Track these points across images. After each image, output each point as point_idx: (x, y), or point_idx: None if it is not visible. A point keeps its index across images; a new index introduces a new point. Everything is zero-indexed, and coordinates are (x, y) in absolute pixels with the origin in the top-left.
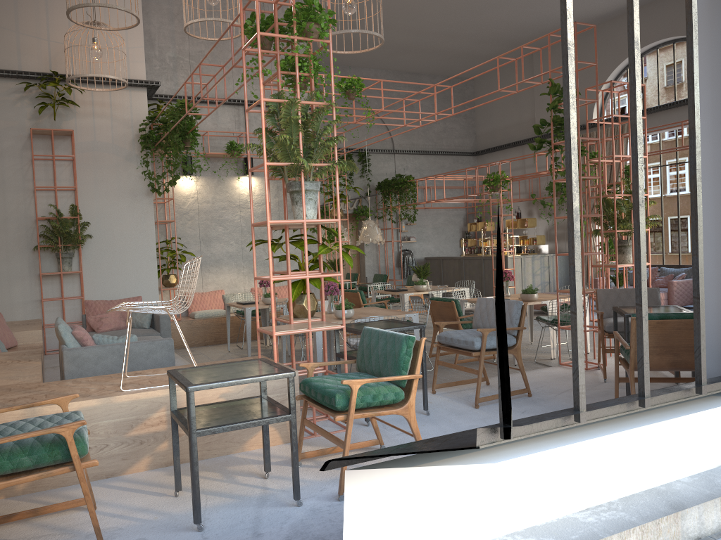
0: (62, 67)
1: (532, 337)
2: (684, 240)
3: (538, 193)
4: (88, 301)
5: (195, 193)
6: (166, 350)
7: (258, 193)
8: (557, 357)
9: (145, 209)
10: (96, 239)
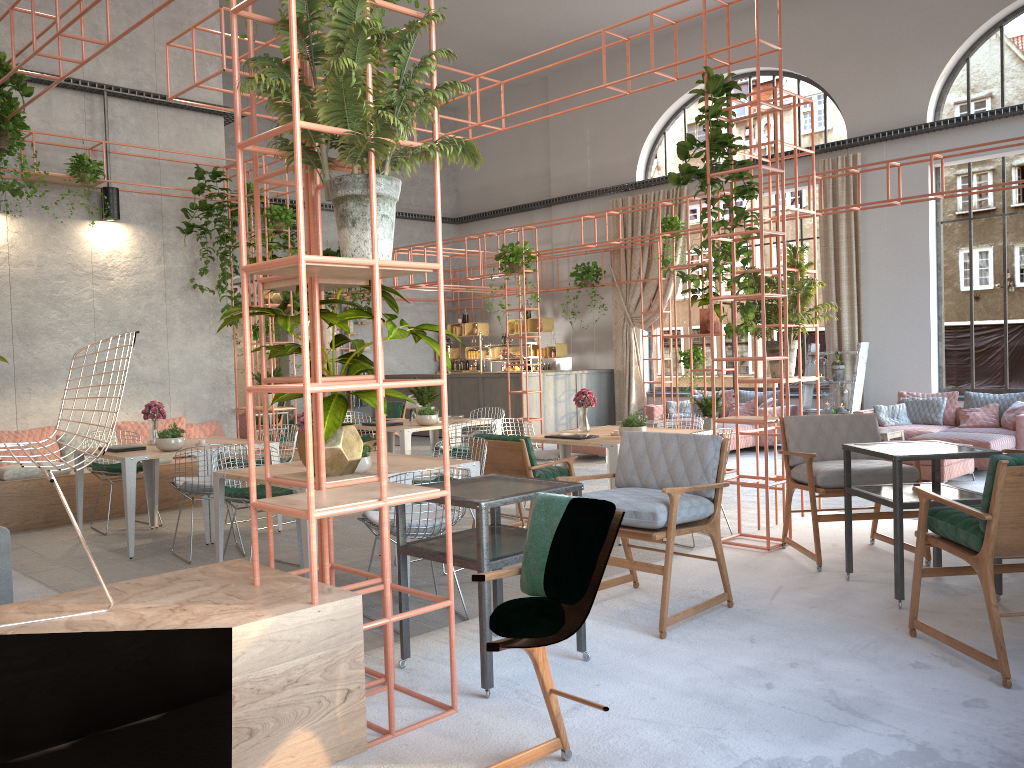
0: None
1: None
2: (709, 358)
3: (555, 282)
4: None
5: (4, 246)
6: None
7: (128, 254)
8: None
9: None
10: None
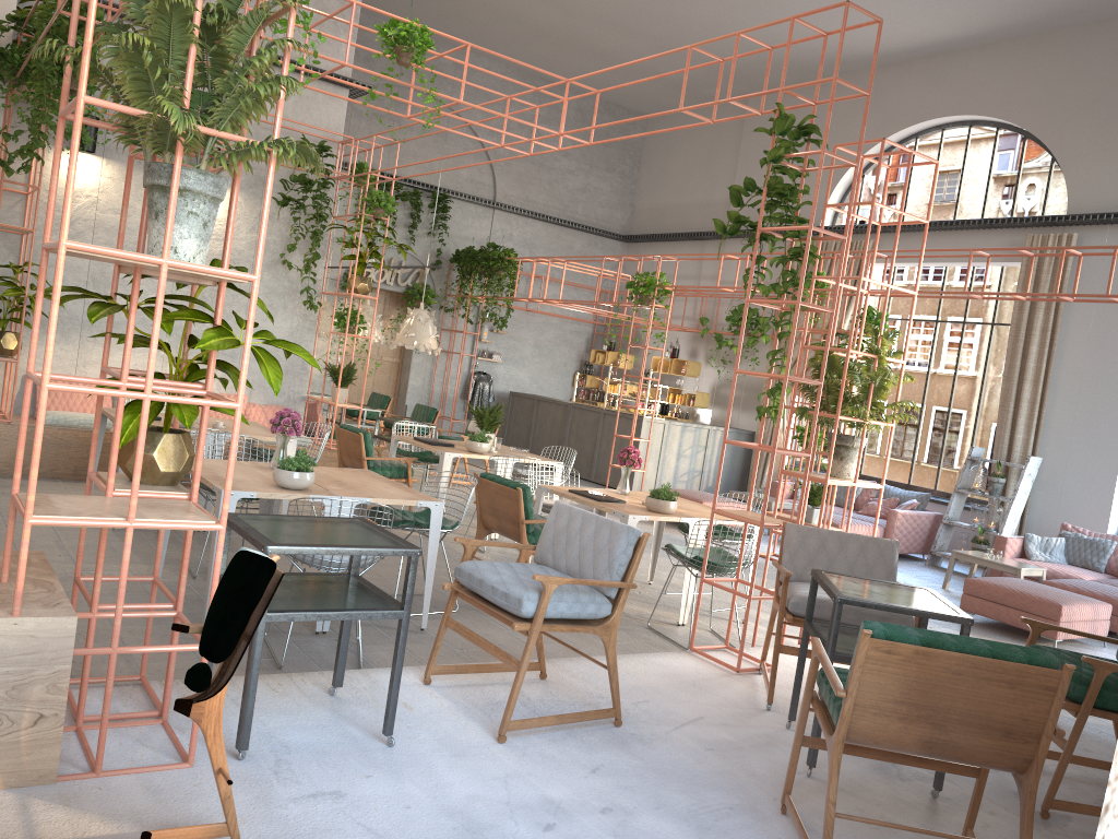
0: None
1: (654, 572)
2: (911, 441)
3: (713, 324)
4: None
5: (94, 190)
6: None
7: (221, 217)
8: (689, 622)
9: None
10: None
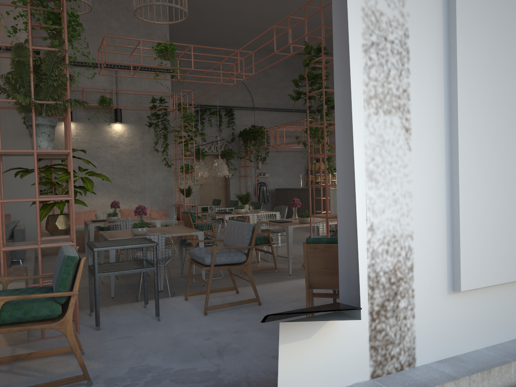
0: None
1: None
2: None
3: None
4: None
5: (75, 135)
6: None
7: (127, 136)
8: None
9: (27, 146)
10: None
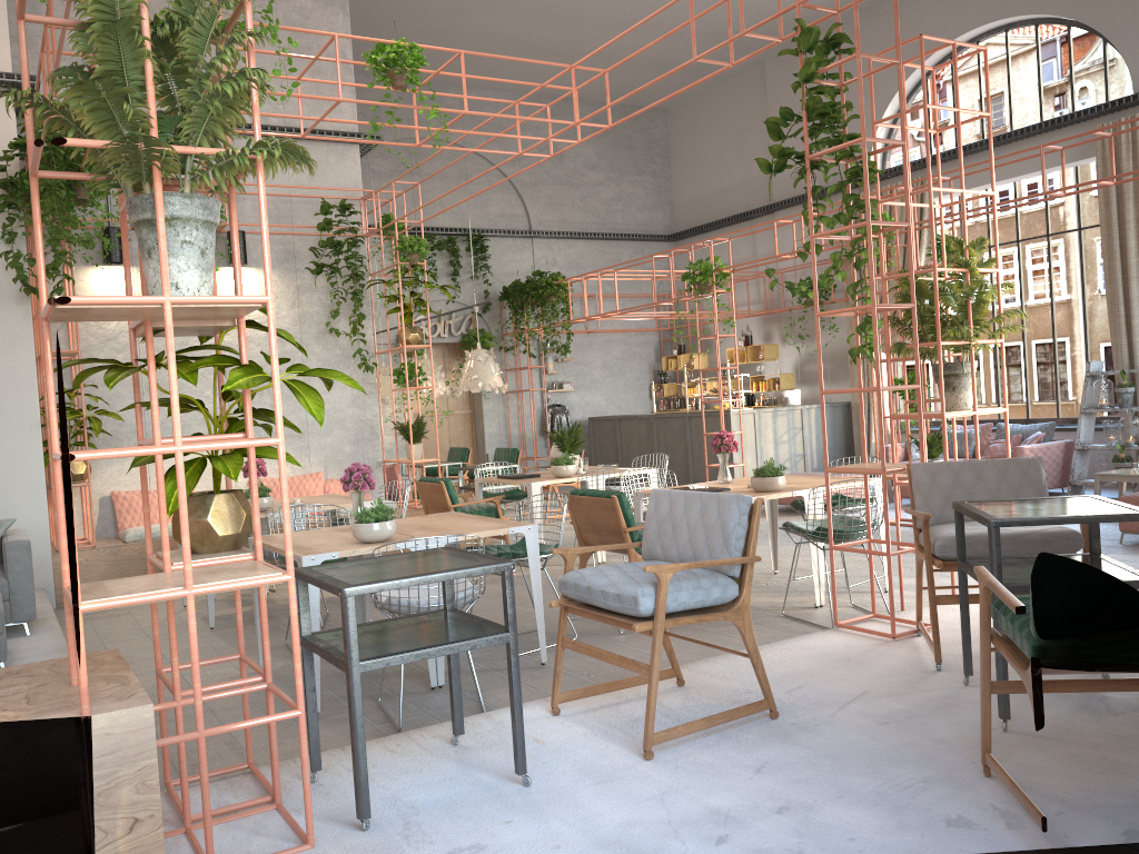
0: None
1: (777, 560)
2: (1016, 382)
3: (781, 302)
4: None
5: None
6: None
7: None
8: (826, 602)
9: (14, 328)
10: None
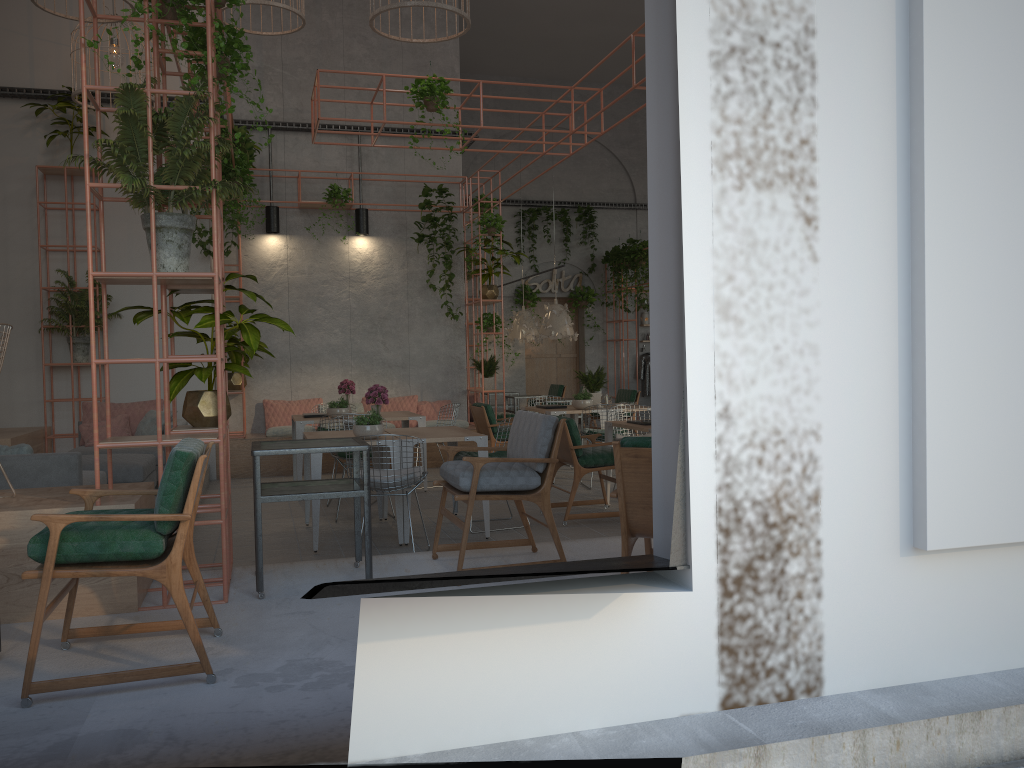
0: (89, 83)
1: None
2: None
3: None
4: (87, 403)
5: (284, 260)
6: (65, 469)
7: (378, 261)
8: None
9: None
10: (129, 320)
